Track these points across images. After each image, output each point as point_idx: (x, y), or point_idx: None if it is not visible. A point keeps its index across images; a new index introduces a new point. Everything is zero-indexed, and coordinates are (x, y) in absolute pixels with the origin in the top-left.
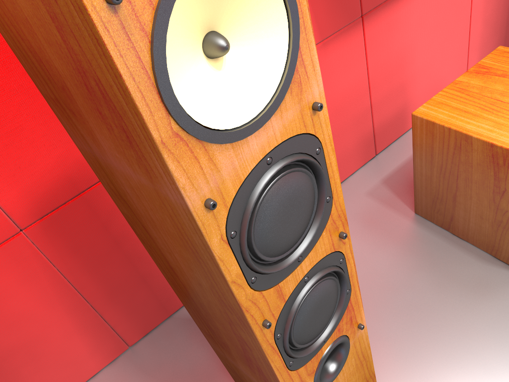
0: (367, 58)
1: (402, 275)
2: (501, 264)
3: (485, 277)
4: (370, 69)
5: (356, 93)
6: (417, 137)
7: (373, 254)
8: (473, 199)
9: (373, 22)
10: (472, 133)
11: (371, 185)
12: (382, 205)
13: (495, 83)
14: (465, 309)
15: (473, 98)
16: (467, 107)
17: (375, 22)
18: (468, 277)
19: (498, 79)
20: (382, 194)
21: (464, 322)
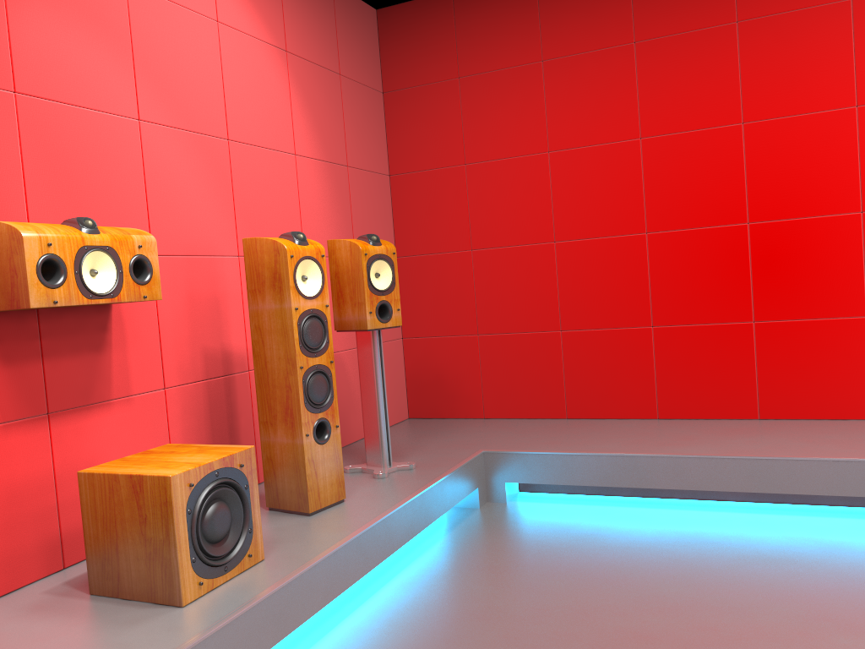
0: (53, 454)
1: (59, 630)
2: (159, 606)
3: (141, 615)
4: (56, 465)
5: (40, 485)
6: (83, 494)
7: (33, 624)
8: (130, 541)
9: (60, 422)
10: (119, 472)
11: (50, 587)
12: (58, 595)
13: (152, 455)
14: (114, 634)
15: (131, 461)
16: (124, 464)
17: (62, 422)
18: (126, 617)
19: (155, 454)
20: (60, 589)
21: (110, 640)
